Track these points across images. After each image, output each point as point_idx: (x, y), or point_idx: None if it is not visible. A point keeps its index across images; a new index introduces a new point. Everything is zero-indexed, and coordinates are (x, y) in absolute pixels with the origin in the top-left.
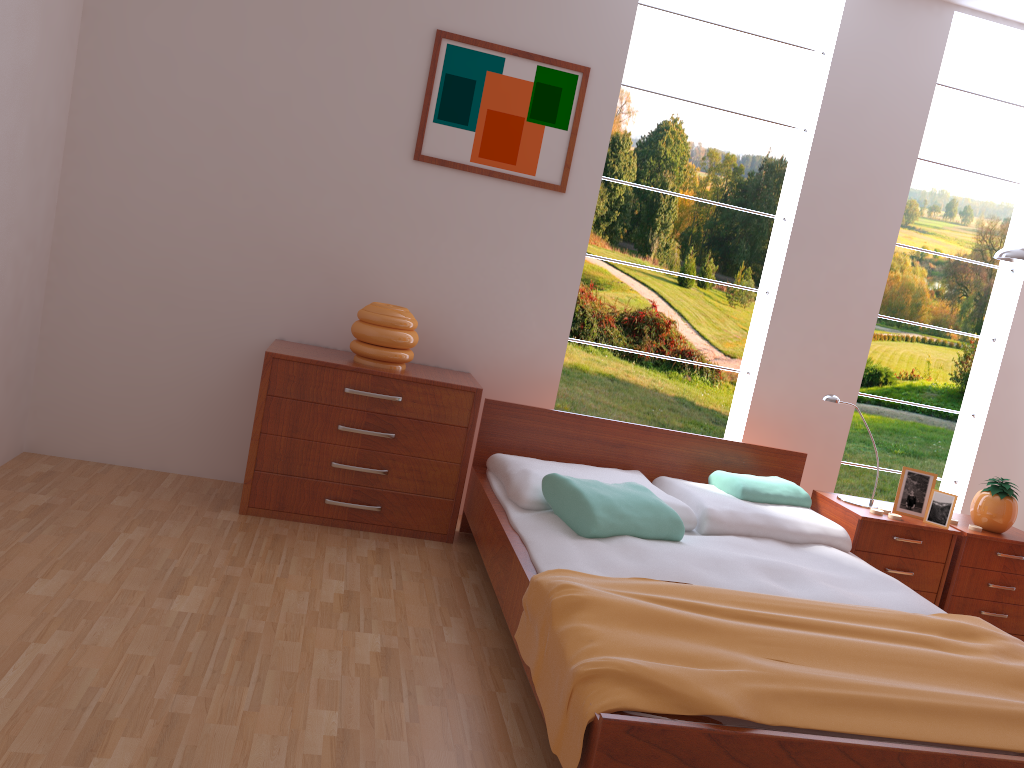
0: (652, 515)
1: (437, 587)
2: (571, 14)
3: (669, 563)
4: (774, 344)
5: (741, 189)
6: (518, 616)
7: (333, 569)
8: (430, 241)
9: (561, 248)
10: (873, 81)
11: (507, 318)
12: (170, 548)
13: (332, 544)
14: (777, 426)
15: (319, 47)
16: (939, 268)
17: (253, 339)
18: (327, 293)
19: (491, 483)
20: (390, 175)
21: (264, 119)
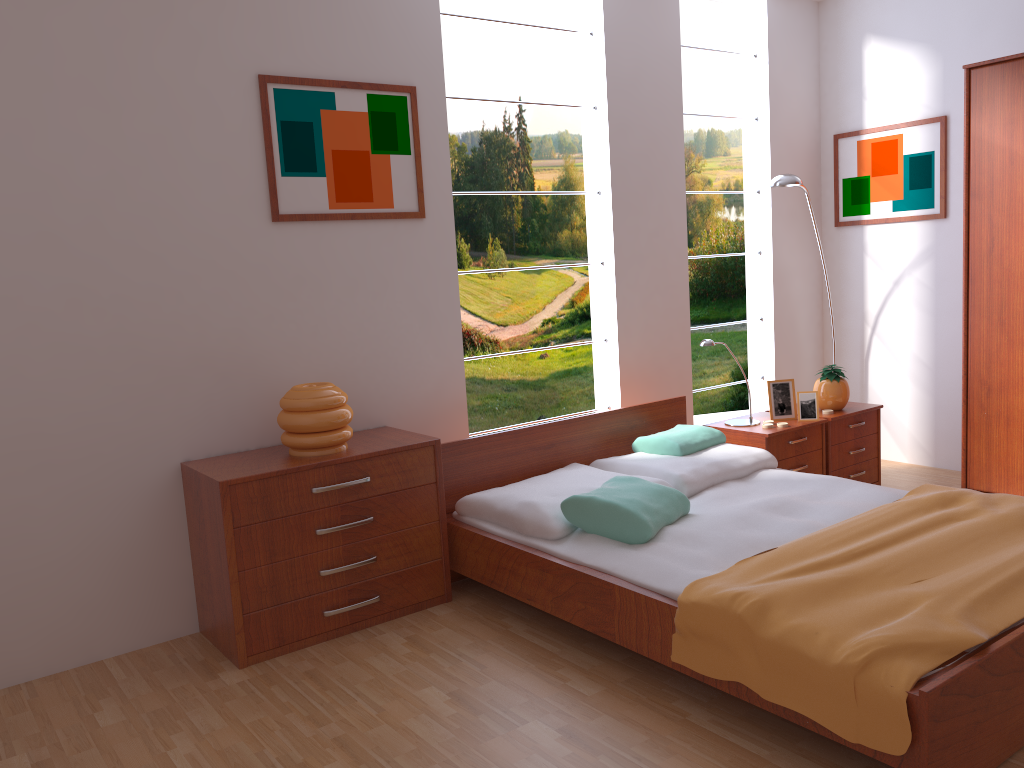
0: (668, 500)
1: (506, 649)
2: (384, 34)
3: (725, 537)
4: (623, 308)
5: (469, 166)
6: (663, 641)
7: (406, 679)
8: (312, 303)
9: (435, 274)
10: (638, 53)
11: (405, 359)
12: (239, 741)
13: (366, 655)
14: (642, 379)
15: (135, 119)
16: None
17: (155, 472)
18: (222, 393)
19: (483, 527)
20: (253, 245)
21: (94, 217)
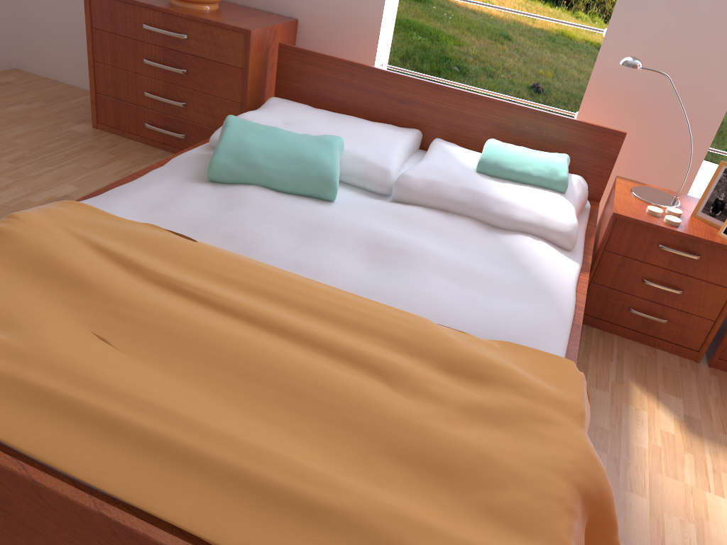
0: (297, 170)
1: None
2: None
3: (244, 219)
4: None
5: None
6: None
7: (88, 178)
8: None
9: None
10: None
11: None
12: None
13: (126, 160)
14: (625, 99)
15: None
16: None
17: None
18: None
19: None
20: None
21: None
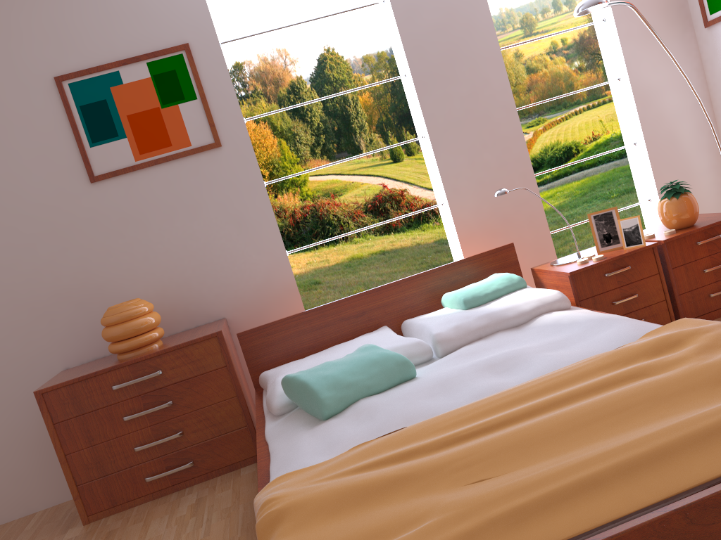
0: (379, 369)
1: (242, 515)
2: (151, 11)
3: (395, 410)
4: (448, 172)
5: None
6: None
7: None
8: (139, 236)
9: (242, 188)
10: None
11: (230, 262)
12: None
13: (157, 516)
14: (485, 232)
15: None
16: (571, 50)
17: (45, 380)
18: (82, 316)
19: (263, 400)
20: (80, 204)
21: None
